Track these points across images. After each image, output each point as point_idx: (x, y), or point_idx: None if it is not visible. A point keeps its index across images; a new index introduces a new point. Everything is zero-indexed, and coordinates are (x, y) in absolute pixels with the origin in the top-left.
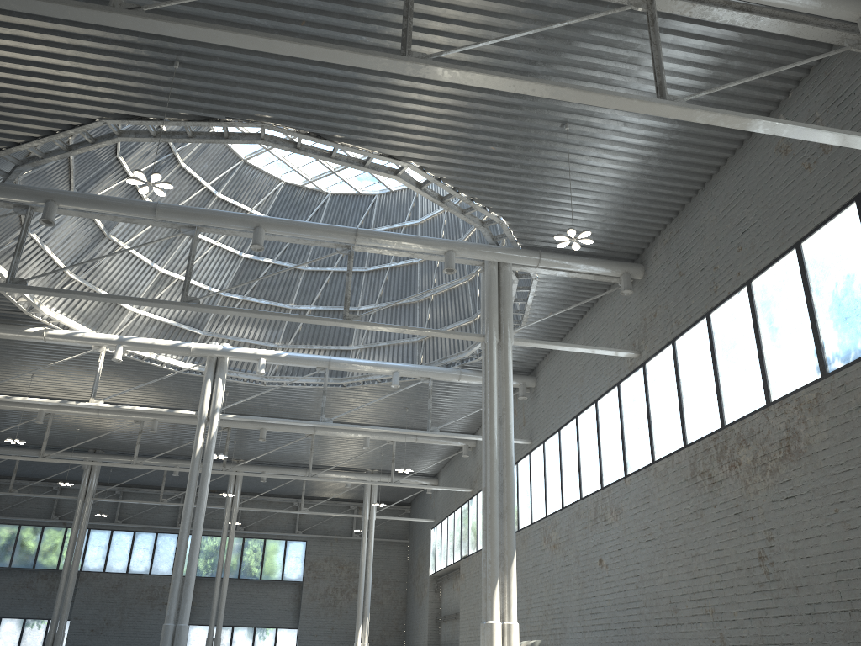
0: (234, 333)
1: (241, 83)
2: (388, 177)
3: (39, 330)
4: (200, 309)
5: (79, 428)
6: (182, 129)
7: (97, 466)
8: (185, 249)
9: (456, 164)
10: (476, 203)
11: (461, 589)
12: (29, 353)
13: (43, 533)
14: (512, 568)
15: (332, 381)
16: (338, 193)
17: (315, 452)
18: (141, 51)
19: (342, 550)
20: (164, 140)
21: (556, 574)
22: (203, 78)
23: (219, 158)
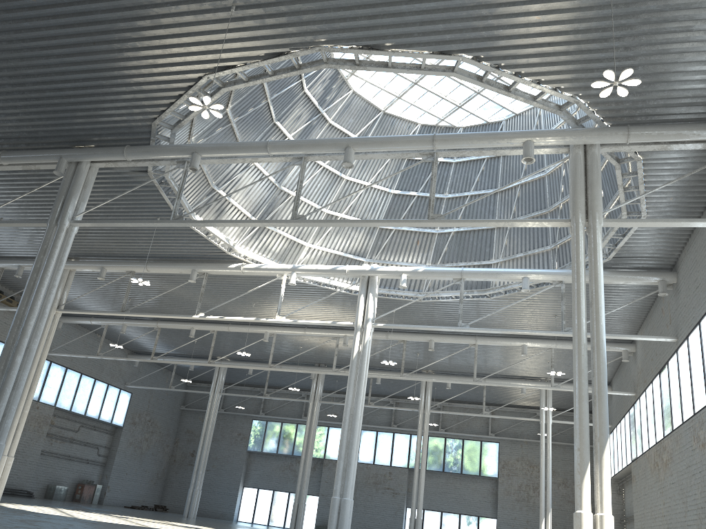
0: (391, 258)
1: (289, 12)
2: (446, 75)
3: (238, 266)
4: (306, 224)
5: (301, 346)
6: (325, 93)
7: (321, 376)
8: (343, 192)
9: (508, 46)
10: (543, 85)
11: (633, 491)
12: (244, 286)
13: (297, 429)
14: (604, 456)
15: (476, 293)
16: (468, 125)
17: (488, 362)
18: (205, 4)
19: (532, 452)
20: (253, 82)
21: (705, 475)
22: (259, 16)
23: (362, 112)
